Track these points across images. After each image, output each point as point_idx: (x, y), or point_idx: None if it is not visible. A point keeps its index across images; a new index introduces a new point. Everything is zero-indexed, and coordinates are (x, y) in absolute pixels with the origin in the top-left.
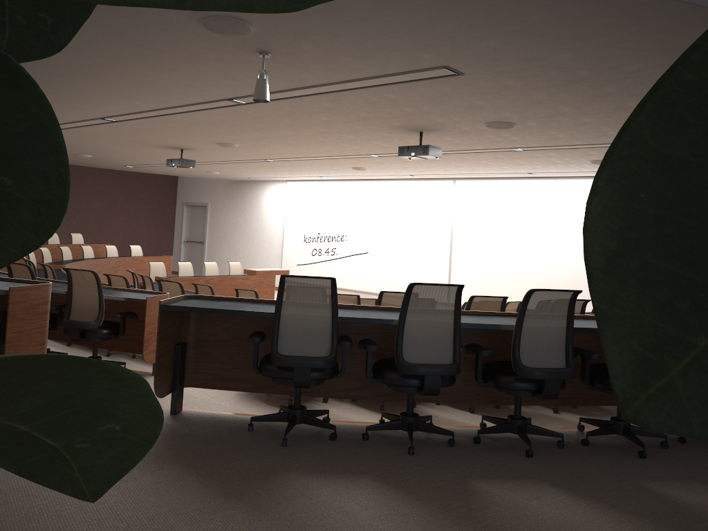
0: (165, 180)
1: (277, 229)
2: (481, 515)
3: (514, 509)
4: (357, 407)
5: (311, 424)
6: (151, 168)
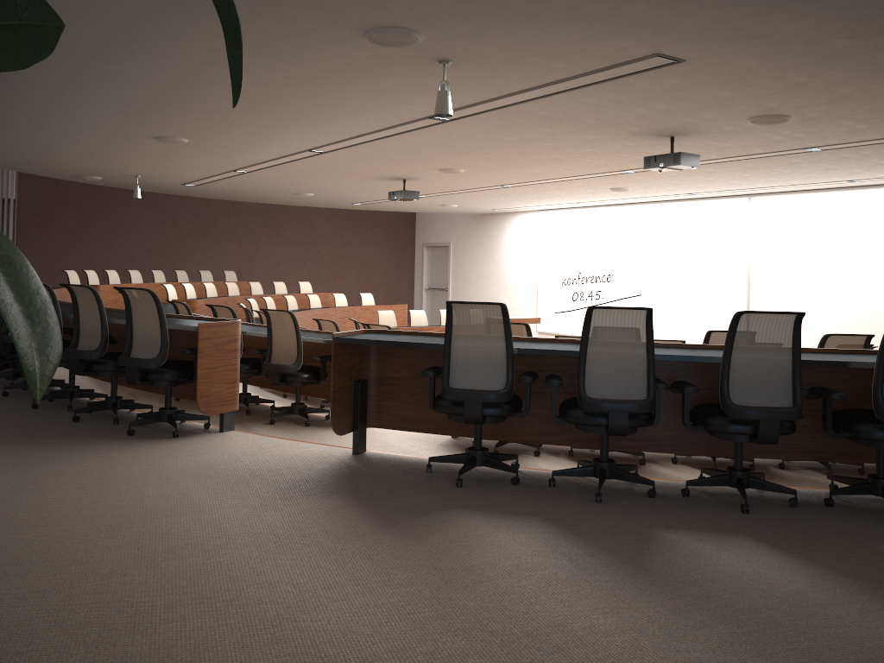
0: (401, 218)
1: (530, 270)
2: (650, 559)
3: (692, 558)
4: (572, 462)
5: (492, 466)
6: (381, 204)
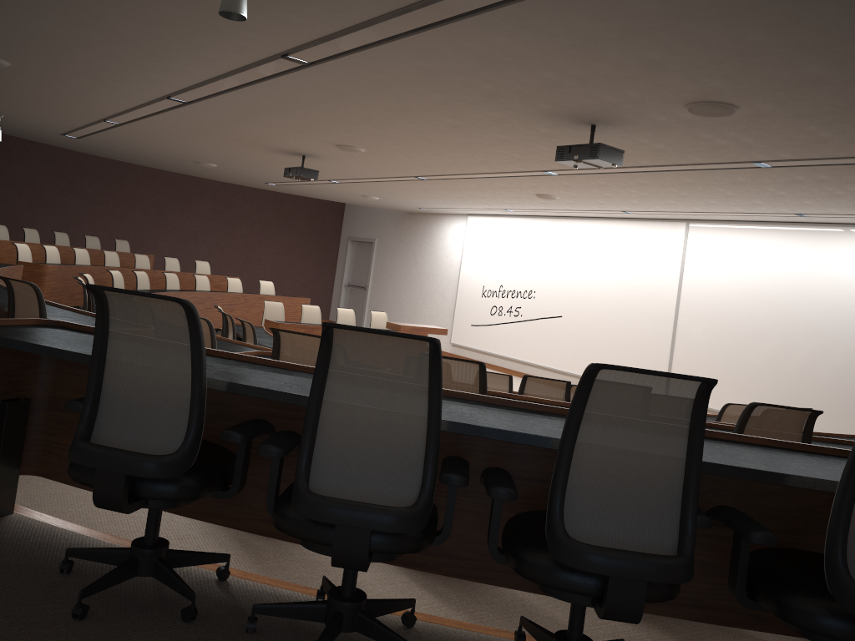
0: (329, 208)
1: (451, 277)
2: None
3: None
4: None
5: (162, 580)
6: (297, 188)
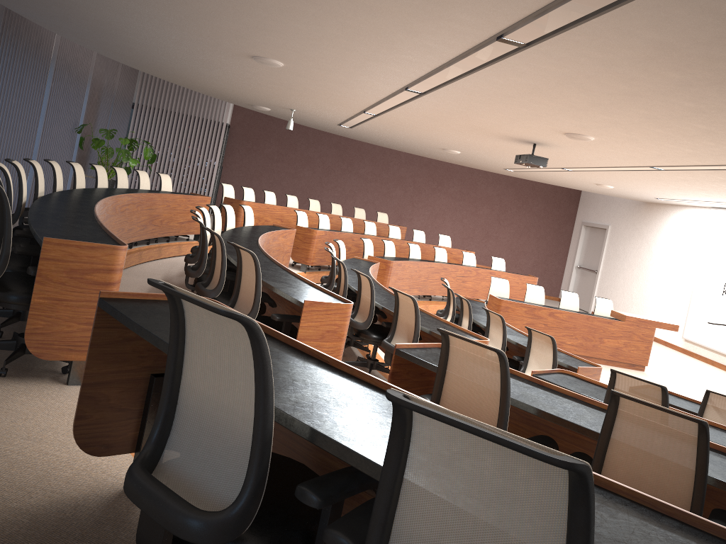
0: (565, 194)
1: (688, 271)
2: None
3: None
4: None
5: None
6: (533, 174)
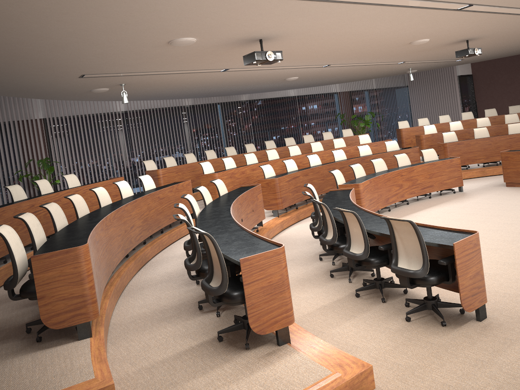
0: None
1: None
2: None
3: None
4: None
5: None
6: None
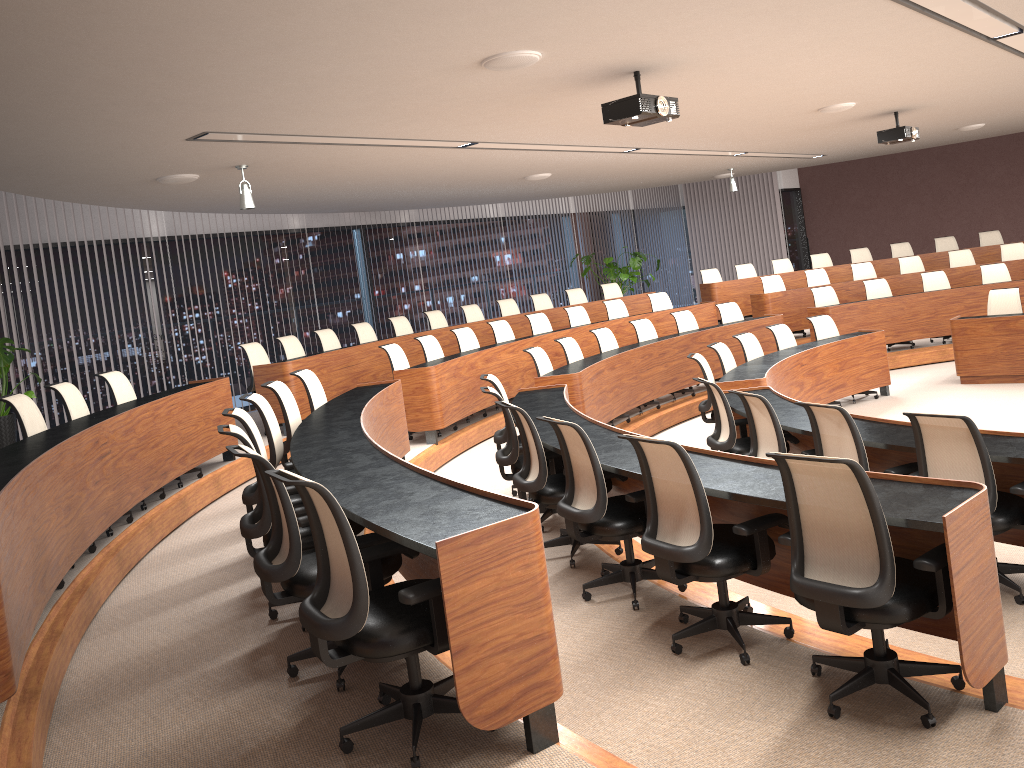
0: None
1: None
2: None
3: None
4: None
5: None
6: None
